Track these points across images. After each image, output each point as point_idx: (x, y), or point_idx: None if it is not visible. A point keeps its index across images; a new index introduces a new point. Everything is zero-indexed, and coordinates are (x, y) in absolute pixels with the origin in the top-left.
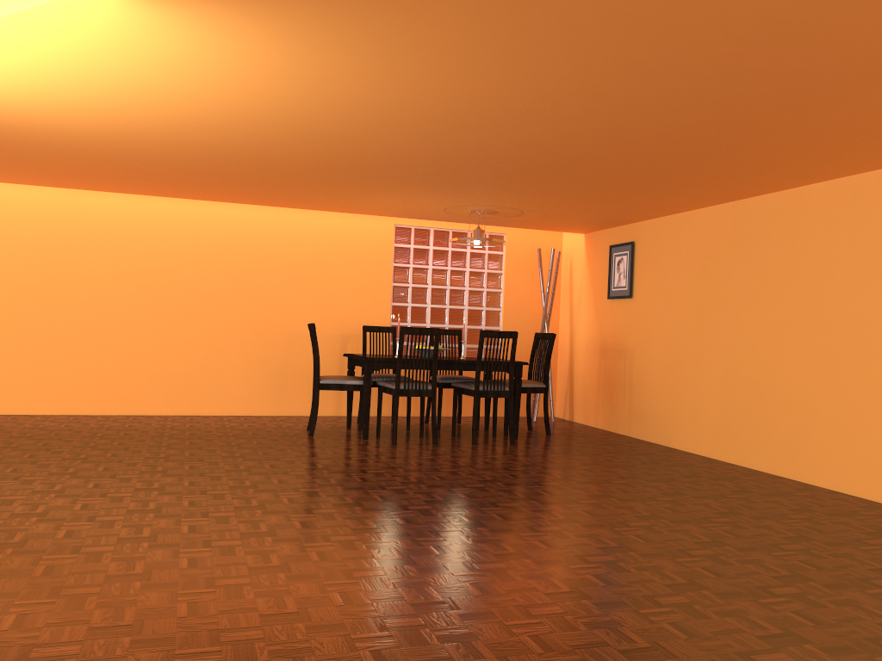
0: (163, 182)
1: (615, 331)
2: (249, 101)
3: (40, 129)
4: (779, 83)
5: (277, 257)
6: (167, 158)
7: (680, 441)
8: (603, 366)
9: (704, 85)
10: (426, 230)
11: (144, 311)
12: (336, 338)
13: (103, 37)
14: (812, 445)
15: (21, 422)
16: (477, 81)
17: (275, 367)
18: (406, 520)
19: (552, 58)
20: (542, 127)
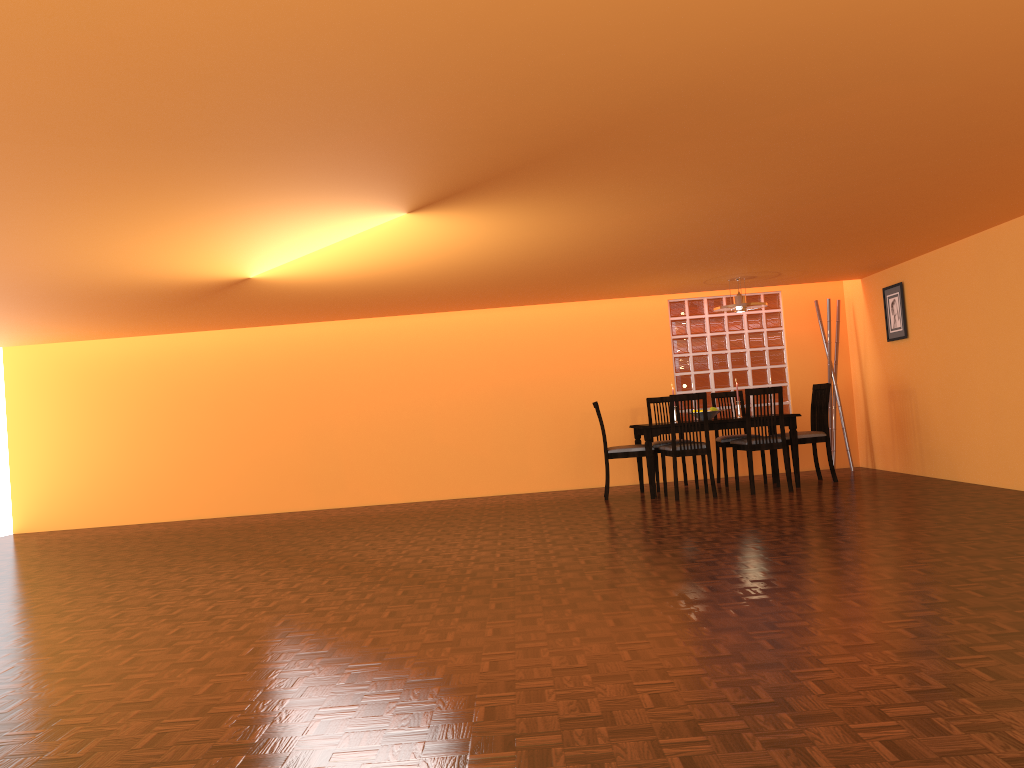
0: (460, 301)
1: (898, 373)
2: (507, 245)
3: (370, 284)
4: (893, 168)
5: (564, 346)
6: (459, 286)
7: (965, 474)
8: (893, 409)
9: (835, 180)
10: (699, 300)
11: (458, 408)
12: (626, 413)
13: (408, 233)
14: None
15: (376, 509)
16: (661, 208)
17: (574, 445)
18: (658, 542)
19: (703, 189)
20: (735, 221)
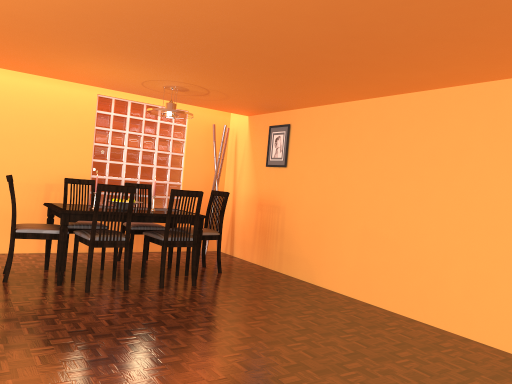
0: None
1: (271, 191)
2: None
3: None
4: None
5: None
6: None
7: (323, 281)
8: (259, 217)
9: None
10: (125, 101)
11: None
12: (40, 187)
13: None
14: (444, 297)
15: None
16: None
17: None
18: None
19: None
20: None
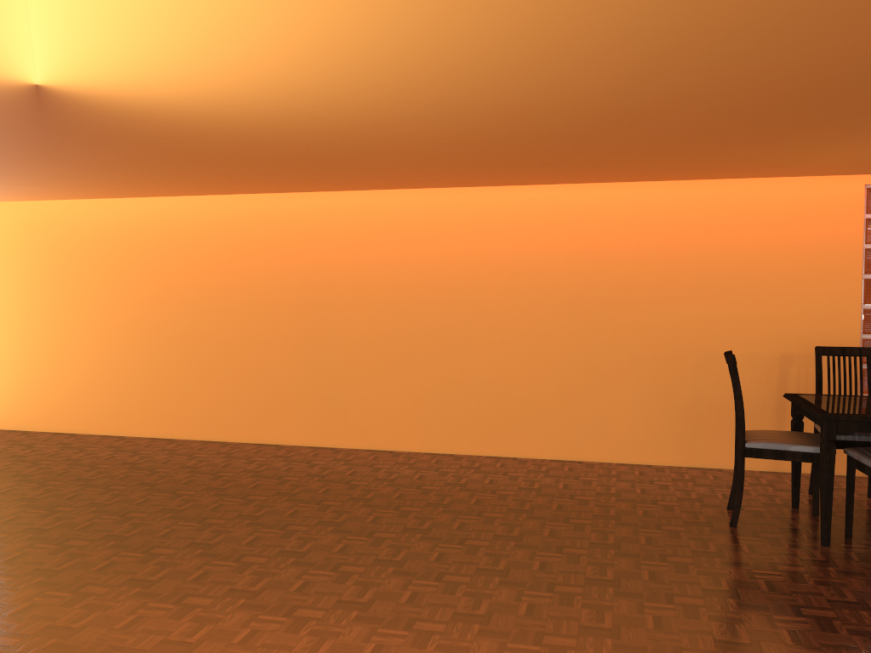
0: (512, 167)
1: None
2: None
3: (314, 118)
4: None
5: (681, 250)
6: (495, 133)
7: None
8: None
9: None
10: None
11: (512, 329)
12: (771, 360)
13: None
14: None
15: (378, 465)
16: None
17: (681, 400)
18: None
19: None
20: None
